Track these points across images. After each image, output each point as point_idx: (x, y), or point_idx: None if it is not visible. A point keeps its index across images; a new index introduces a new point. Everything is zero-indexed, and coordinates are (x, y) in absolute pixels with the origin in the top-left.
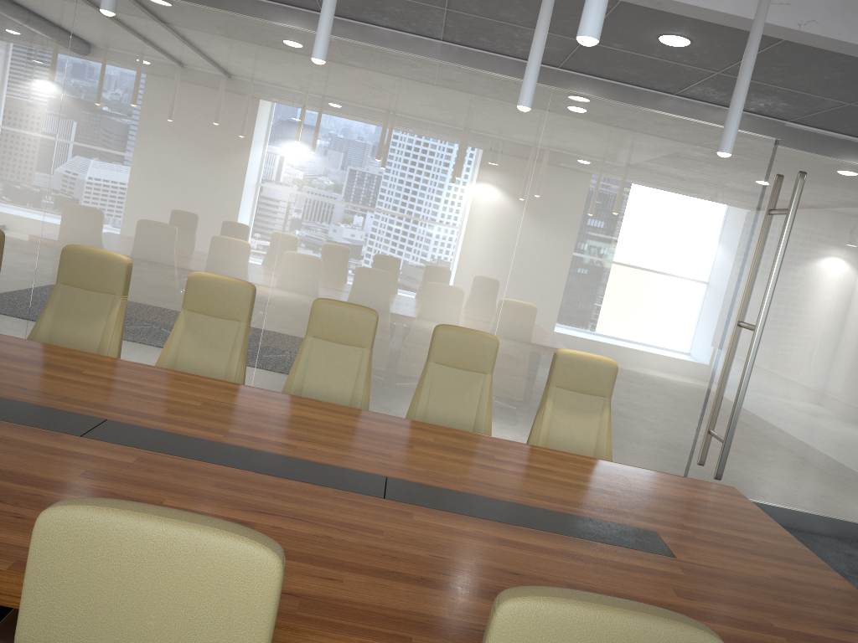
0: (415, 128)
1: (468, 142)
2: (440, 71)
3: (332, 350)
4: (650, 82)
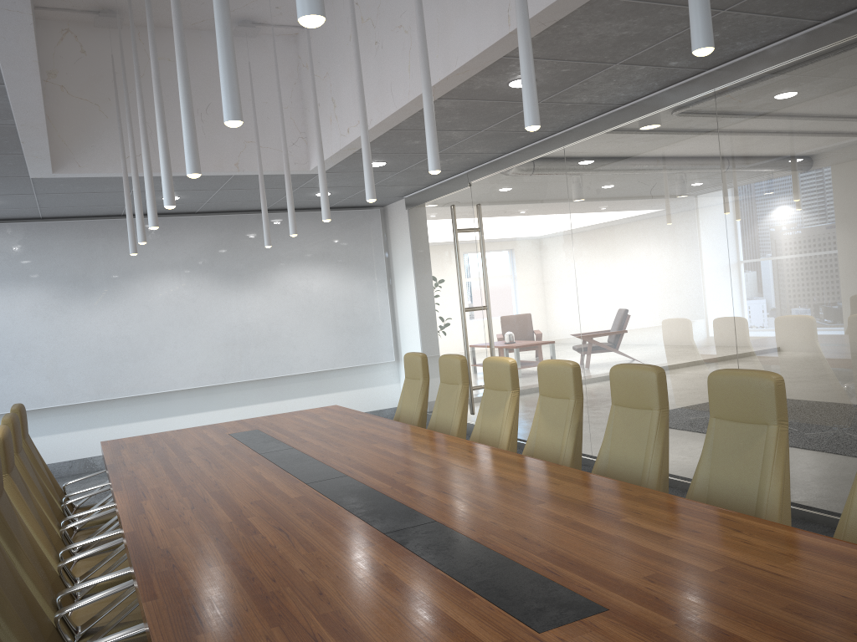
0: (828, 134)
1: None
2: (837, 55)
3: (628, 416)
4: None
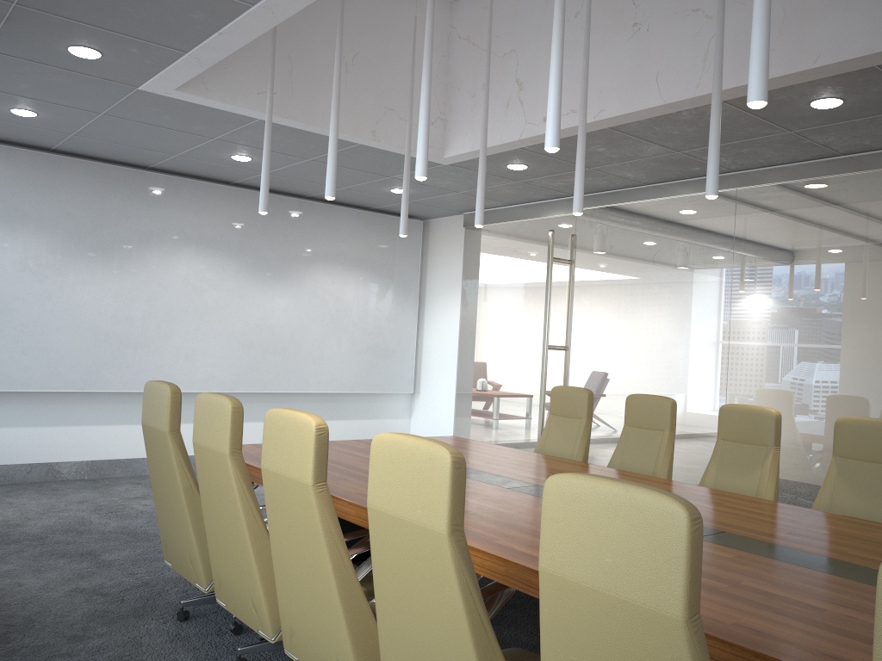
0: None
1: None
2: None
3: None
4: None
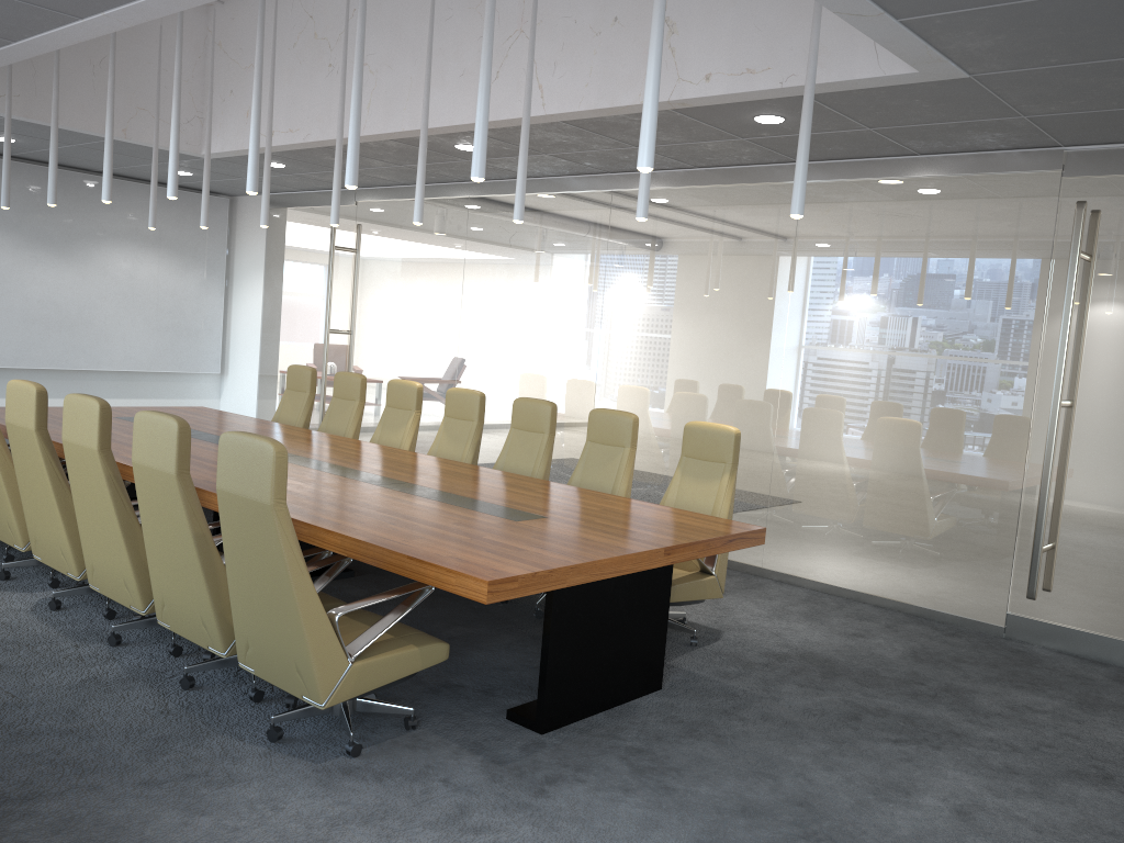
0: (687, 251)
1: (732, 254)
2: (702, 195)
3: (524, 437)
4: (874, 151)
